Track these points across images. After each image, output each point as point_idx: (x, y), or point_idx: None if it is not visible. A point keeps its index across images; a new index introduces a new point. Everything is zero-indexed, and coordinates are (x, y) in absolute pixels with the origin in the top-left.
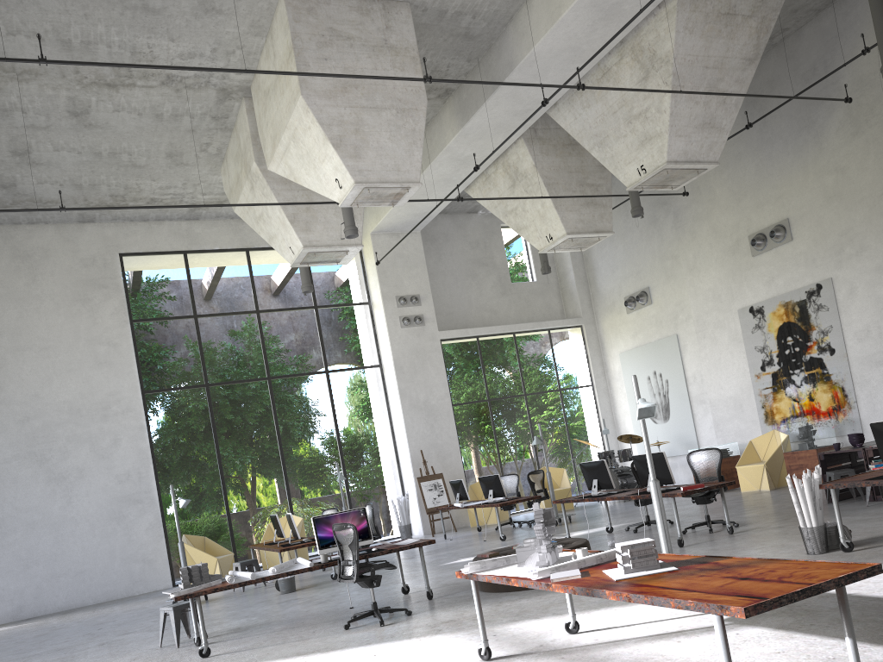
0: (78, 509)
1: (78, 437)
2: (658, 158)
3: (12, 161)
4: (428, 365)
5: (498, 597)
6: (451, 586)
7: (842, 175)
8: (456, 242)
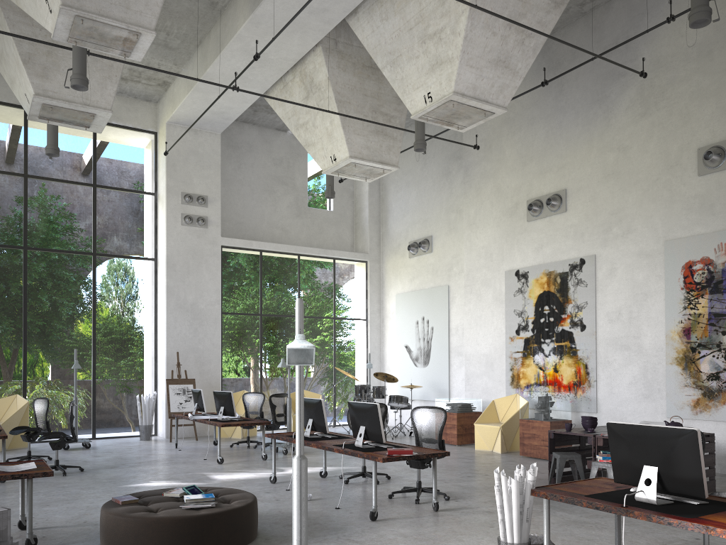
0: None
1: None
2: (446, 86)
3: None
4: (204, 268)
5: None
6: (85, 528)
7: (624, 154)
8: (259, 155)
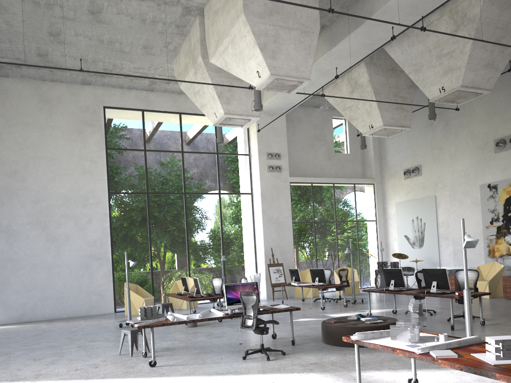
0: (63, 259)
1: (67, 215)
2: (455, 83)
3: (48, 39)
4: (281, 196)
5: (341, 350)
6: (303, 337)
7: None
8: (305, 124)
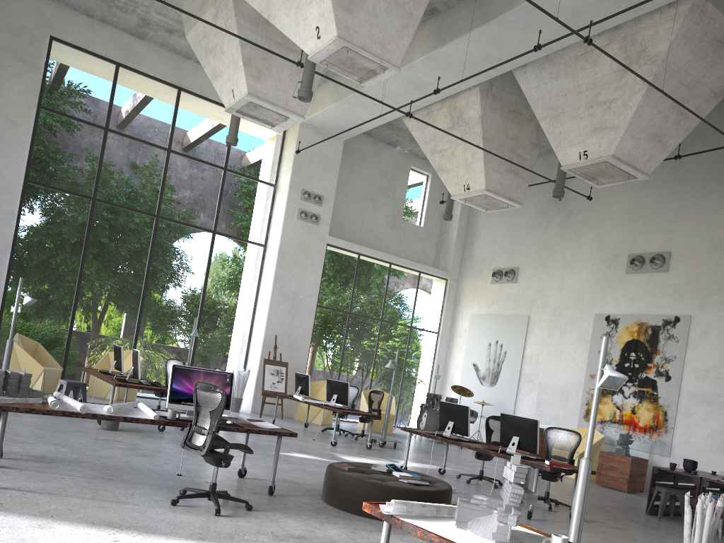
0: None
1: None
2: (605, 149)
3: None
4: (309, 262)
5: (350, 520)
6: (291, 485)
7: None
8: (369, 165)
